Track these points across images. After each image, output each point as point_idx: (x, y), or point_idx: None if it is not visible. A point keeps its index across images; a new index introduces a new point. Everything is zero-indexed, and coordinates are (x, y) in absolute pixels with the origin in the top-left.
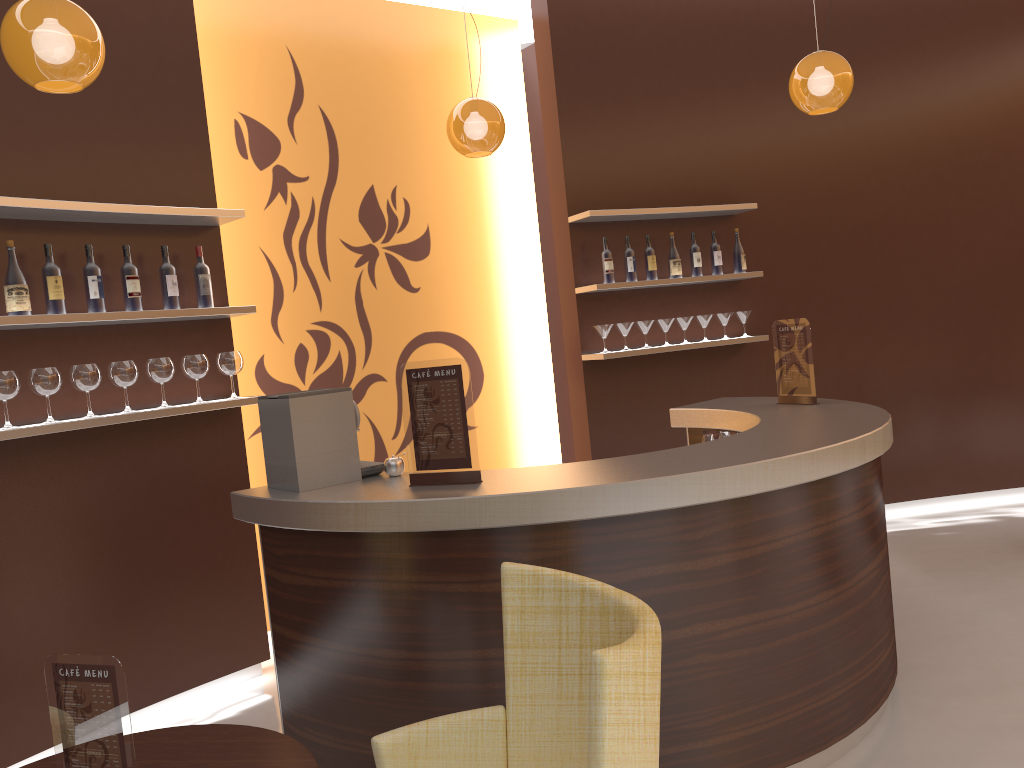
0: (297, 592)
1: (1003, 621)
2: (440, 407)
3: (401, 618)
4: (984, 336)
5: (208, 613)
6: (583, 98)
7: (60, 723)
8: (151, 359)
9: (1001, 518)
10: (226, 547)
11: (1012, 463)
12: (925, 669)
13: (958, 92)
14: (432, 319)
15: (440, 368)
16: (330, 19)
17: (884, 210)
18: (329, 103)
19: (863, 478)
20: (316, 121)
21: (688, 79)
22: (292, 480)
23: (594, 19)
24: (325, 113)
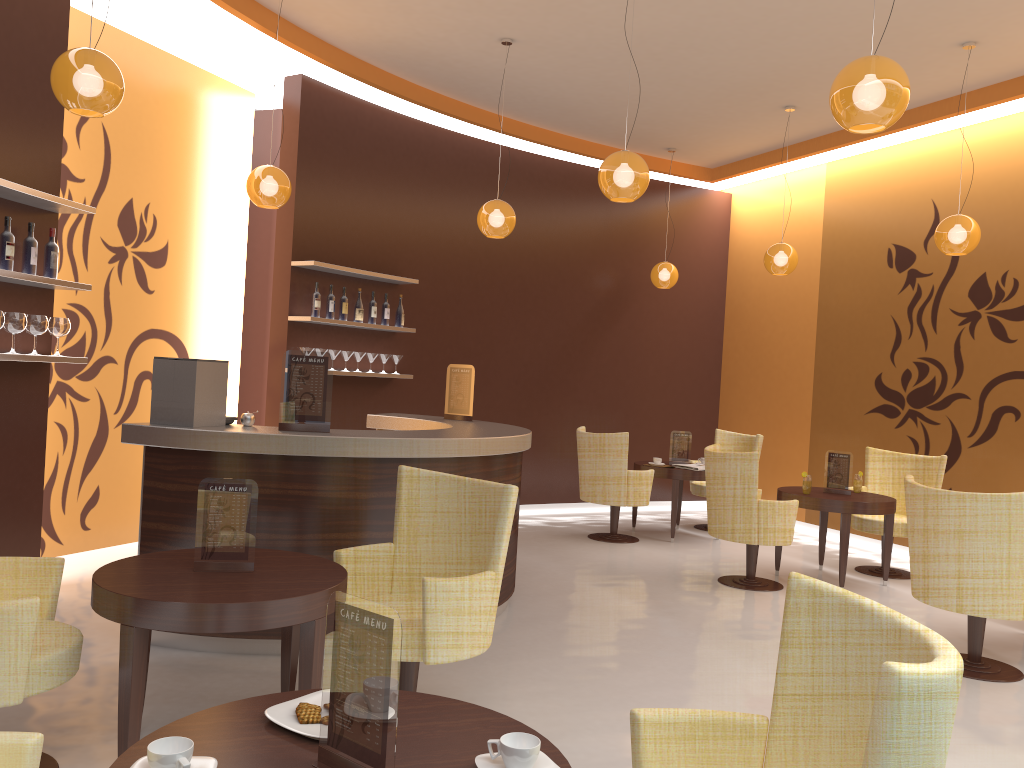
0: (183, 496)
1: (555, 566)
2: (309, 382)
3: (275, 512)
4: (536, 399)
5: (3, 532)
6: (314, 175)
7: (204, 518)
8: (12, 312)
9: (535, 521)
10: (23, 479)
11: (542, 487)
12: (522, 585)
13: (542, 234)
14: (159, 319)
15: (313, 357)
16: (122, 54)
17: (490, 302)
18: (110, 122)
19: (520, 460)
20: (98, 135)
21: (383, 180)
22: (186, 418)
23: (329, 119)
24: (106, 130)
